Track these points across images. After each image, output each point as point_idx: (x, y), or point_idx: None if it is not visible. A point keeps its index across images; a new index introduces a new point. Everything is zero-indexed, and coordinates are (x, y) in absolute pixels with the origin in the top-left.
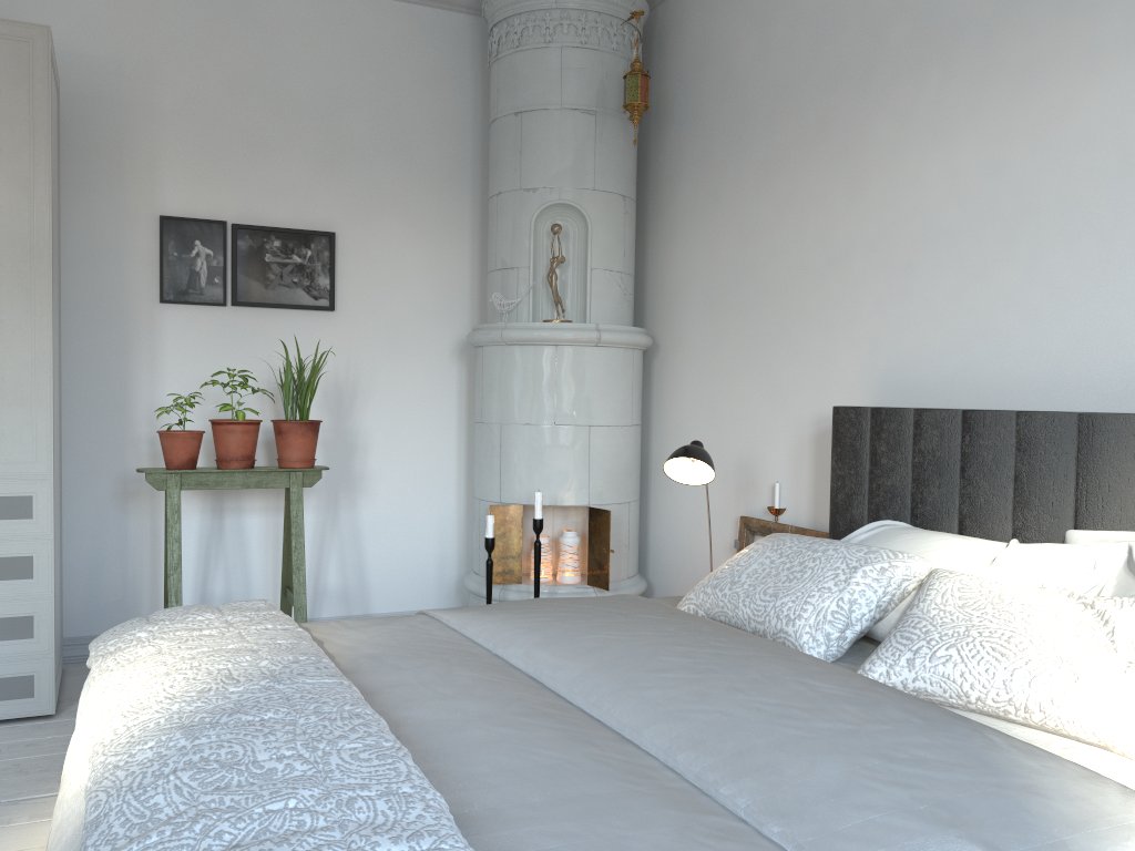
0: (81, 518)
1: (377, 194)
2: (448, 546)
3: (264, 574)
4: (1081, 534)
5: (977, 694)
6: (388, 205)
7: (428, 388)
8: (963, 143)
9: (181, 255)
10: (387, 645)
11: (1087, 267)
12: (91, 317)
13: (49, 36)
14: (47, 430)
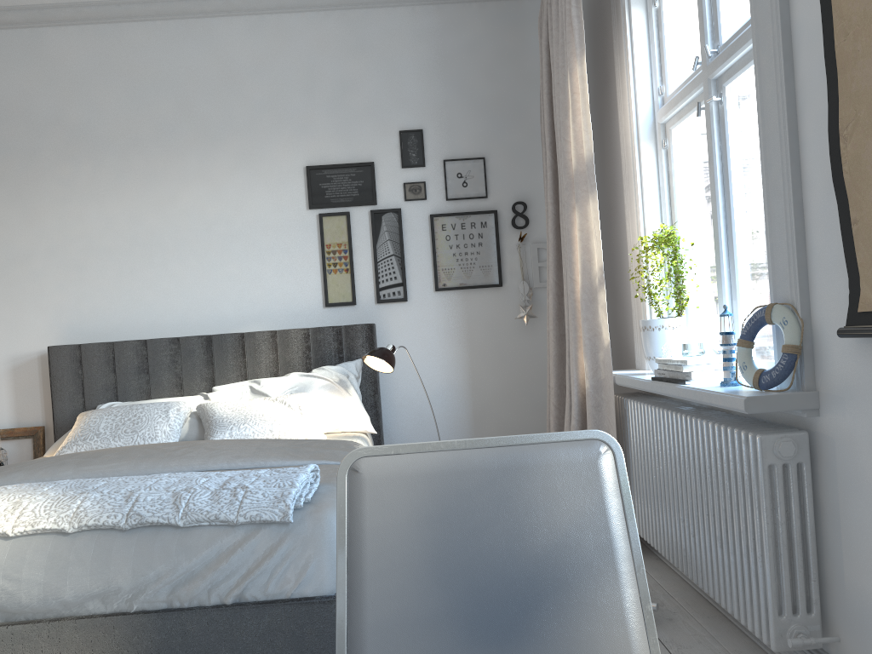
0: None
1: None
2: None
3: None
4: (222, 387)
5: (260, 437)
6: None
7: None
8: (113, 204)
9: None
10: None
11: (193, 271)
12: None
13: None
14: None
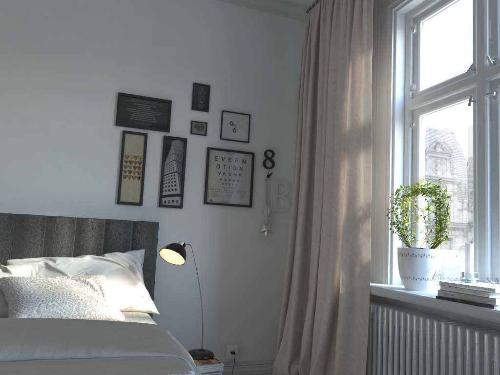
0: None
1: None
2: None
3: None
4: (17, 260)
5: (66, 315)
6: None
7: None
8: None
9: None
10: None
11: (4, 157)
12: None
13: None
14: None
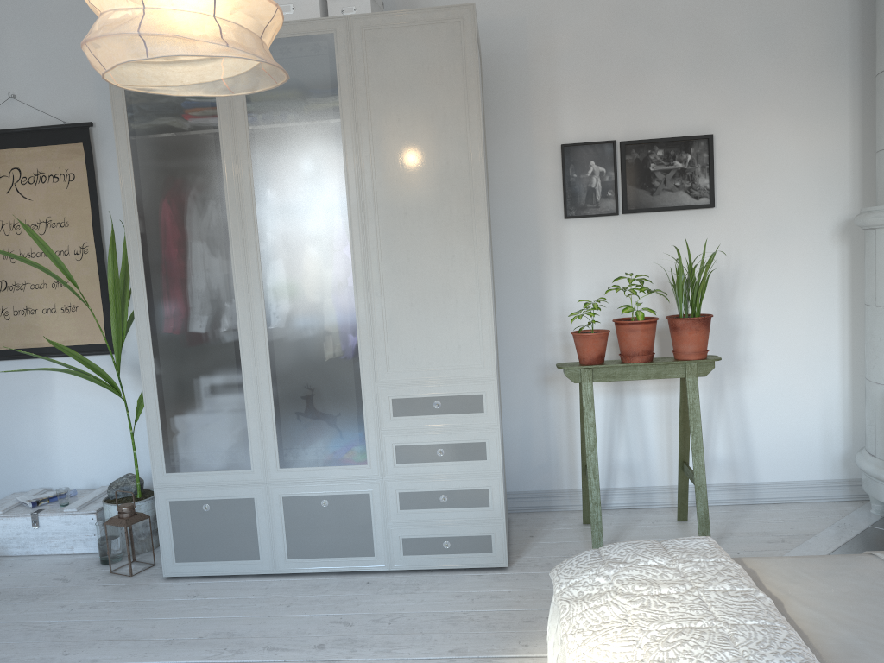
0: (513, 398)
1: (751, 90)
2: (832, 421)
3: (659, 445)
4: None
5: None
6: (763, 99)
7: (808, 271)
8: None
9: (579, 176)
10: (861, 619)
11: None
12: (512, 237)
13: (474, 12)
14: (490, 341)
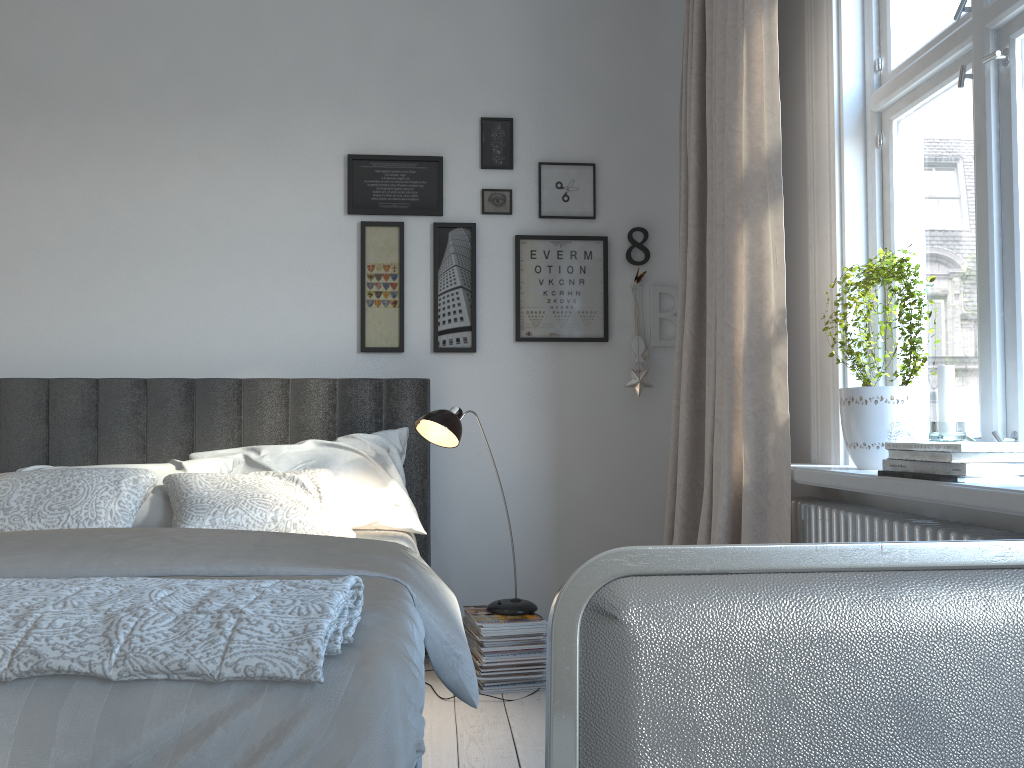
0: None
1: None
2: None
3: None
4: (203, 454)
5: (257, 529)
6: None
7: None
8: (66, 184)
9: None
10: None
11: (176, 288)
12: None
13: None
14: None
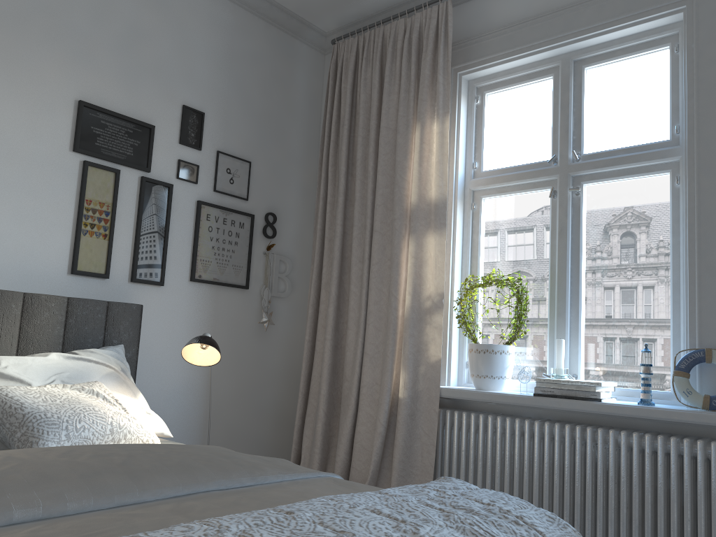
0: None
1: None
2: None
3: None
4: None
5: (98, 441)
6: None
7: None
8: None
9: None
10: None
11: None
12: None
13: None
14: None
